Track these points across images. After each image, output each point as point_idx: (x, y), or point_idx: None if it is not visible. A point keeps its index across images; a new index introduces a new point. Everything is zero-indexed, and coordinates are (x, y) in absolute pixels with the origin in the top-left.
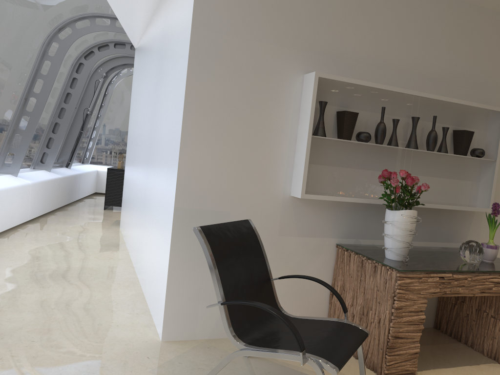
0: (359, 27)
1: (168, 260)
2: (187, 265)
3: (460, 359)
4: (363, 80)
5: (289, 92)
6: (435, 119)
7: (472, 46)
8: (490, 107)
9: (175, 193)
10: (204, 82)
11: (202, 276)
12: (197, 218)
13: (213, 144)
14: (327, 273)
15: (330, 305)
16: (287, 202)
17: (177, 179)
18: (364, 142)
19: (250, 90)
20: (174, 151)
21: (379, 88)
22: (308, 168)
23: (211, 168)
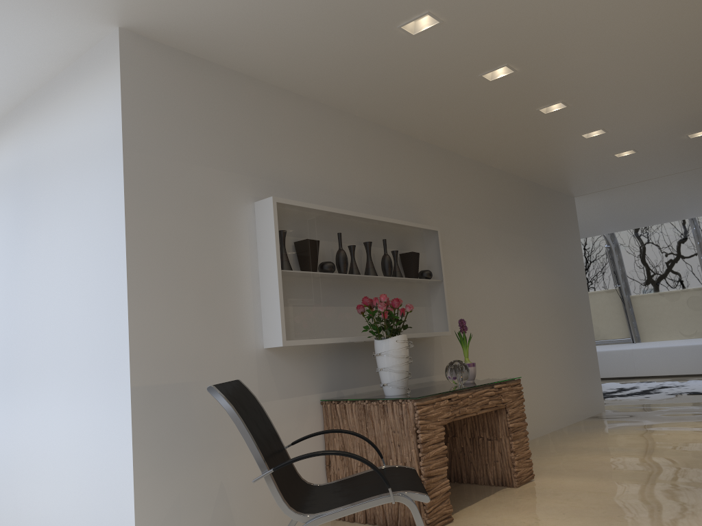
0: (298, 149)
1: (131, 465)
2: (158, 467)
3: (475, 495)
4: (318, 204)
5: (243, 222)
6: (387, 242)
7: (396, 168)
8: (427, 227)
9: (130, 366)
10: (147, 216)
11: (179, 477)
12: (162, 397)
13: (168, 294)
14: (318, 439)
15: (329, 479)
16: (262, 358)
17: (130, 347)
18: (332, 272)
19: (201, 223)
20: (108, 312)
21: (333, 212)
22: (285, 309)
23: (170, 325)
